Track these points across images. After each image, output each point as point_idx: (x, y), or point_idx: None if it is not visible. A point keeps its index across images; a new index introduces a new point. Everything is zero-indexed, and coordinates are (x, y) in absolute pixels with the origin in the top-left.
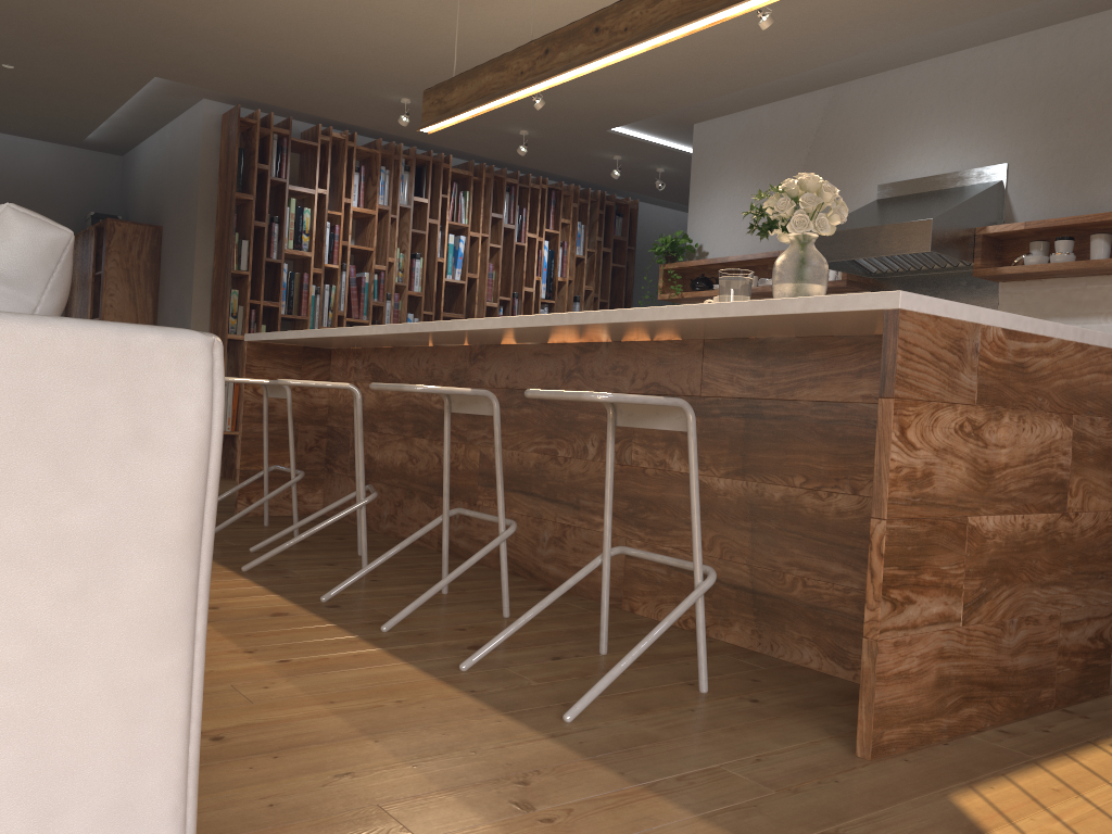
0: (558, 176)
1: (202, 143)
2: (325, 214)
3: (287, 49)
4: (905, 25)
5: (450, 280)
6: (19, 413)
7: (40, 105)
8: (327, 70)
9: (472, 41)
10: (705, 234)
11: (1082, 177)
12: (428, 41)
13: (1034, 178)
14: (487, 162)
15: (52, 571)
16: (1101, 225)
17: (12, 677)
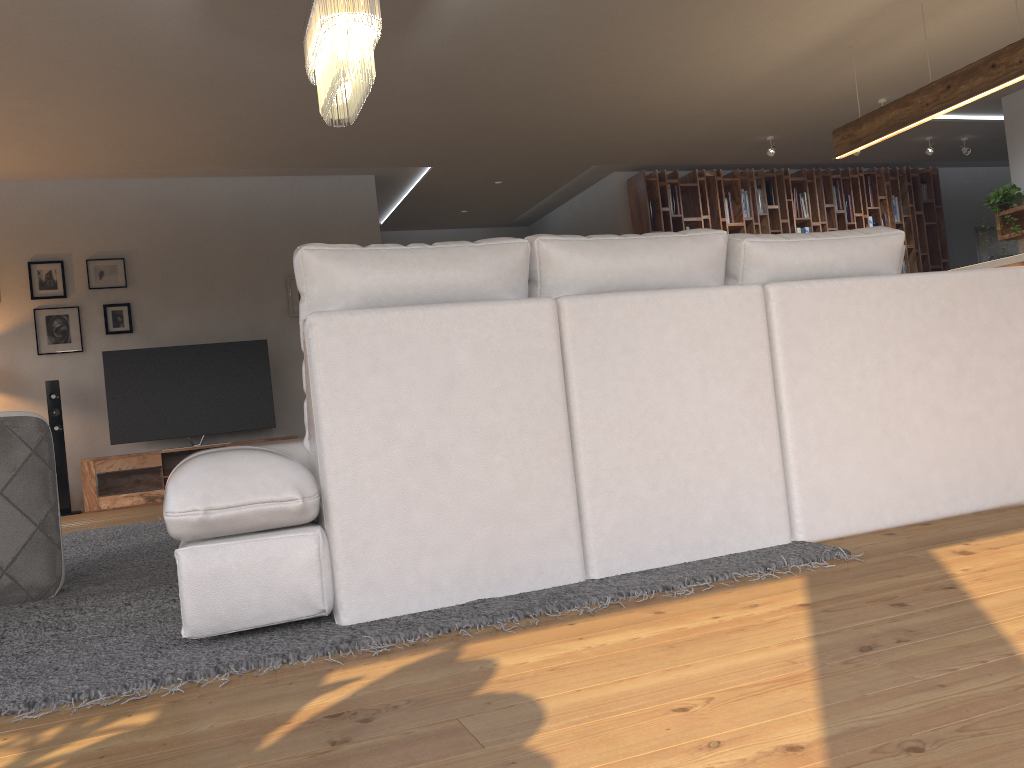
0: (867, 164)
1: (617, 203)
2: None
3: (698, 125)
4: None
5: None
6: (994, 303)
7: (500, 203)
8: (720, 131)
9: (840, 86)
10: None
11: None
12: (806, 94)
13: None
14: (810, 166)
15: (1012, 360)
16: None
17: (1008, 399)
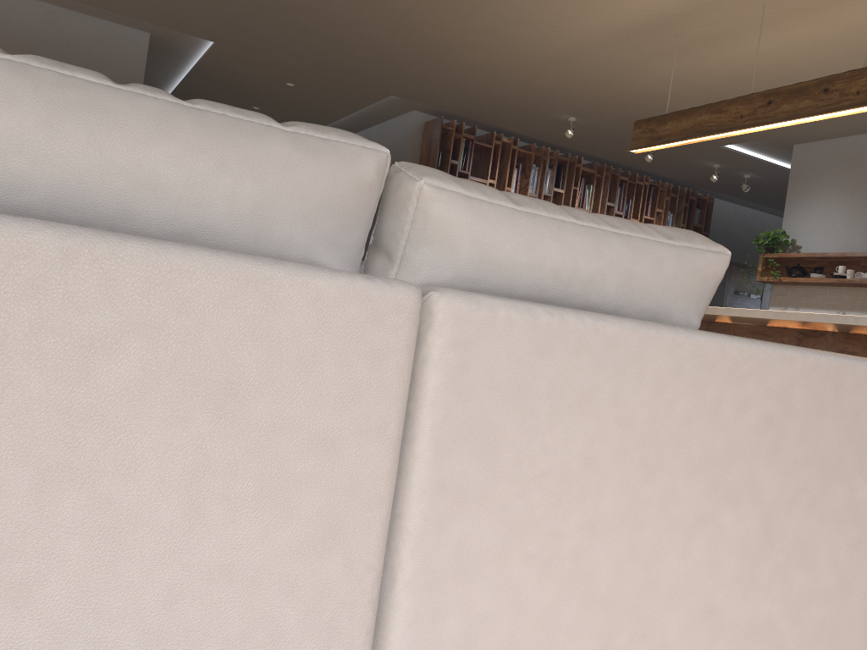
0: (654, 175)
1: (410, 143)
2: None
3: (504, 81)
4: None
5: None
6: (848, 422)
7: (294, 110)
8: (525, 96)
9: (653, 81)
10: (799, 231)
11: None
12: (618, 80)
13: None
14: (603, 162)
15: (849, 528)
16: None
17: (827, 597)
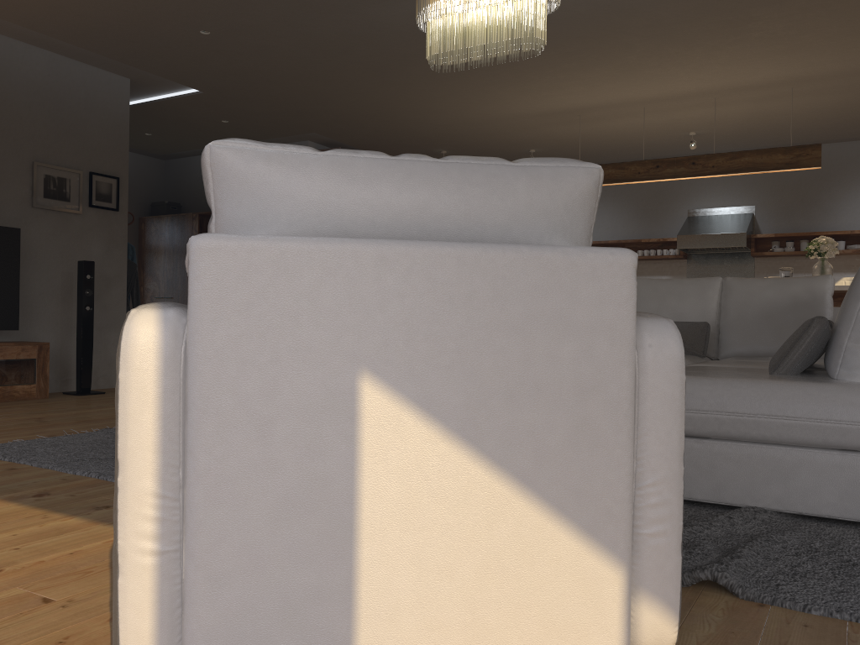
0: None
1: None
2: None
3: (426, 129)
4: (726, 146)
5: None
6: None
7: (190, 137)
8: (428, 138)
9: (532, 135)
10: None
11: (790, 214)
12: (509, 133)
13: (768, 213)
14: None
15: None
16: (805, 236)
17: None
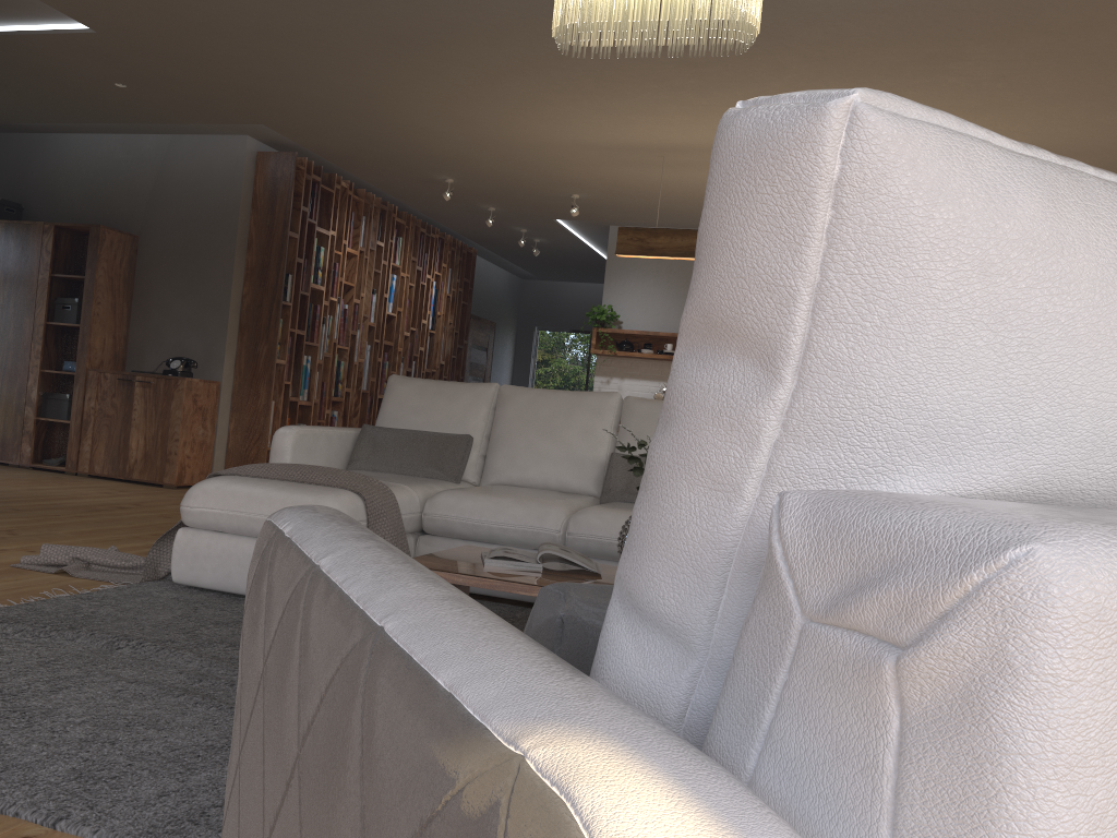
0: (434, 225)
1: (244, 177)
2: (333, 253)
3: (437, 145)
4: None
5: (389, 313)
6: None
7: (54, 102)
8: (435, 157)
9: (584, 174)
10: (619, 307)
11: None
12: (555, 167)
13: None
14: (397, 209)
15: None
16: None
17: None
